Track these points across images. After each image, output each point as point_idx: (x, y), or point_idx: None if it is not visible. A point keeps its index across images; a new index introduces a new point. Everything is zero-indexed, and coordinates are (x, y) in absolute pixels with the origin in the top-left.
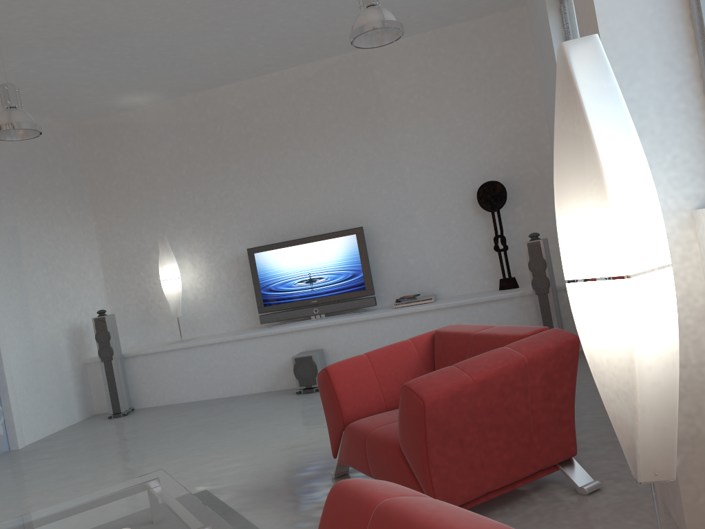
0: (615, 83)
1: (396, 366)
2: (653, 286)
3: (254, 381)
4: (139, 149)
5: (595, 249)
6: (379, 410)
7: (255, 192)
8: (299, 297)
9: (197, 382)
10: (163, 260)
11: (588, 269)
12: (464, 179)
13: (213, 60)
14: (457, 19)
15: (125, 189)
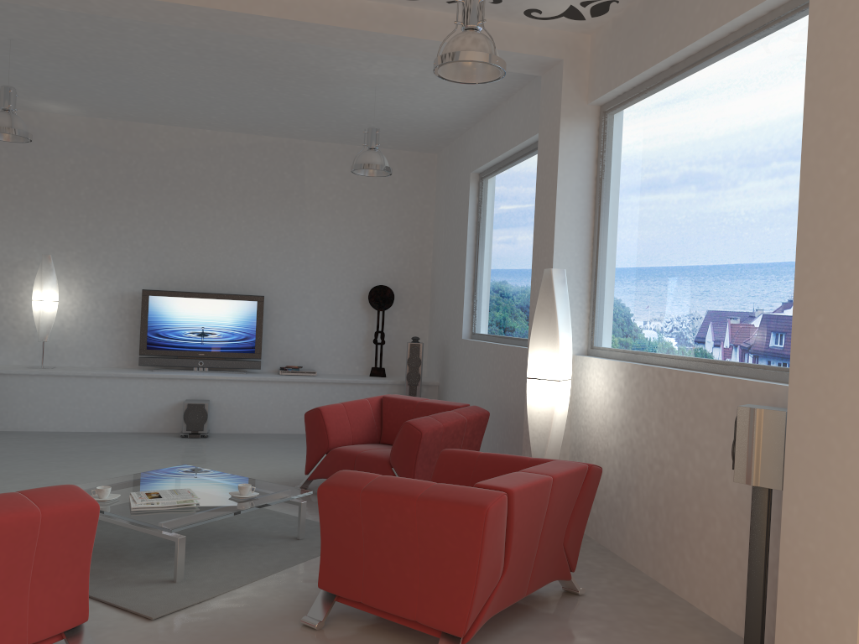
0: (567, 293)
1: (360, 416)
2: (565, 387)
3: (128, 420)
4: (32, 155)
5: (547, 365)
6: (348, 443)
7: (159, 236)
8: (186, 347)
9: (61, 412)
10: (45, 279)
11: (540, 374)
12: (359, 277)
13: (170, 108)
14: (385, 146)
15: (2, 190)
